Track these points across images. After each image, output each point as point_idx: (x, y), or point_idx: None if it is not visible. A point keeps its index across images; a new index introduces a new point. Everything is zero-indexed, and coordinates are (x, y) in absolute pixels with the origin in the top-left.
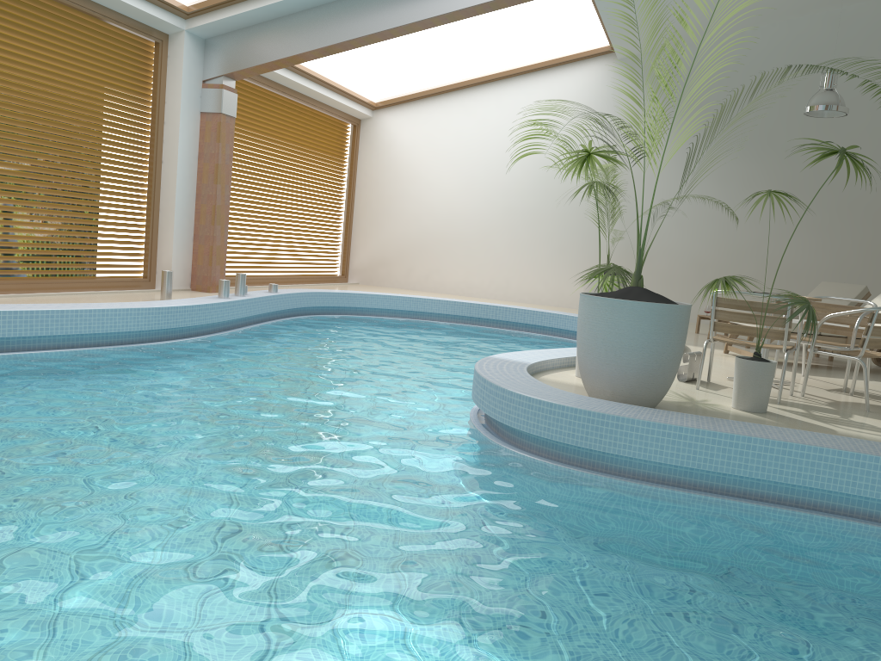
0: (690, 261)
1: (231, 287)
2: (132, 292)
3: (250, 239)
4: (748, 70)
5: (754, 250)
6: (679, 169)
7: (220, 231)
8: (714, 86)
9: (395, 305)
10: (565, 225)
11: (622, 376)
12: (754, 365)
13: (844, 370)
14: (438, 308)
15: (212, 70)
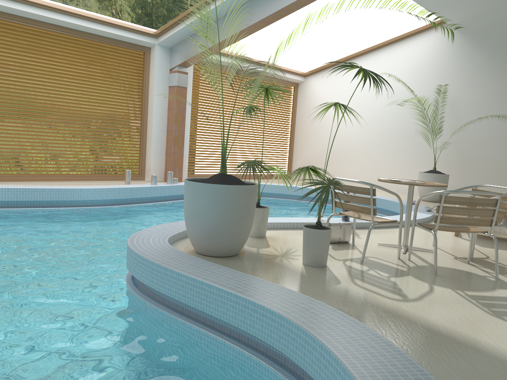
0: (505, 163)
1: None
2: (123, 181)
3: (217, 154)
4: None
5: None
6: (496, 97)
7: (178, 149)
8: None
9: (286, 191)
10: (416, 140)
11: (193, 232)
12: (307, 231)
13: None
14: (311, 194)
15: (173, 63)
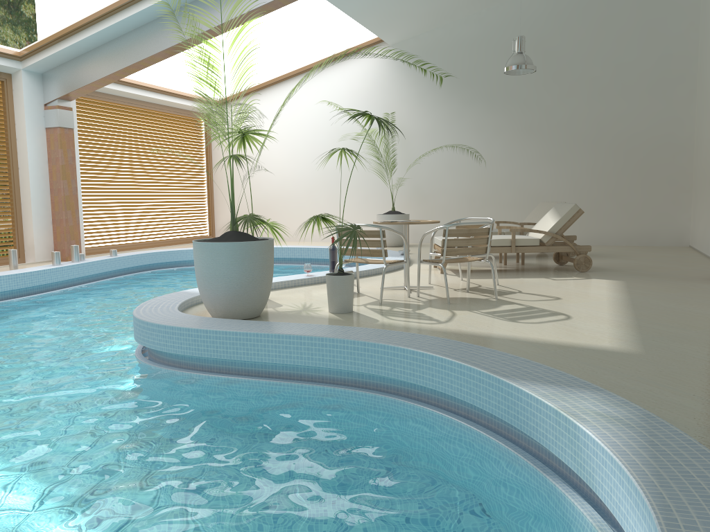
0: (462, 195)
1: (95, 255)
2: None
3: (117, 217)
4: (487, 41)
5: (508, 182)
6: (445, 125)
7: (71, 215)
8: (463, 57)
9: None
10: (367, 178)
11: (216, 297)
12: (333, 278)
13: (515, 271)
14: None
15: (49, 95)
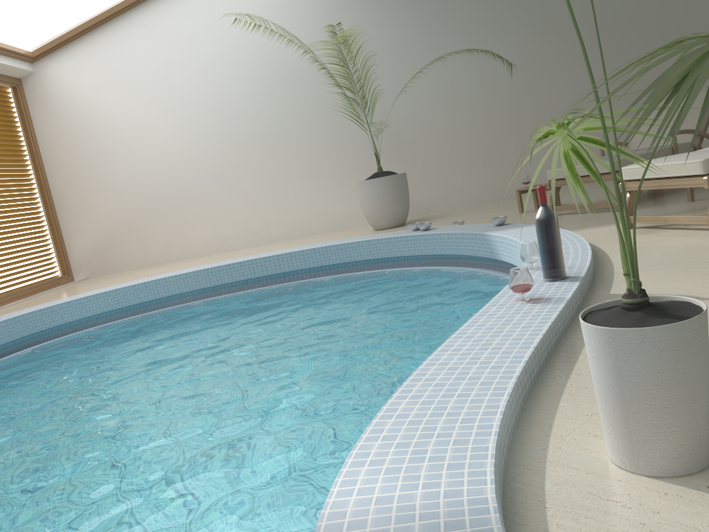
0: (463, 134)
1: None
2: None
3: None
4: None
5: (528, 102)
6: (420, 33)
7: None
8: None
9: (126, 299)
10: (311, 135)
11: None
12: None
13: None
14: (187, 284)
15: None
